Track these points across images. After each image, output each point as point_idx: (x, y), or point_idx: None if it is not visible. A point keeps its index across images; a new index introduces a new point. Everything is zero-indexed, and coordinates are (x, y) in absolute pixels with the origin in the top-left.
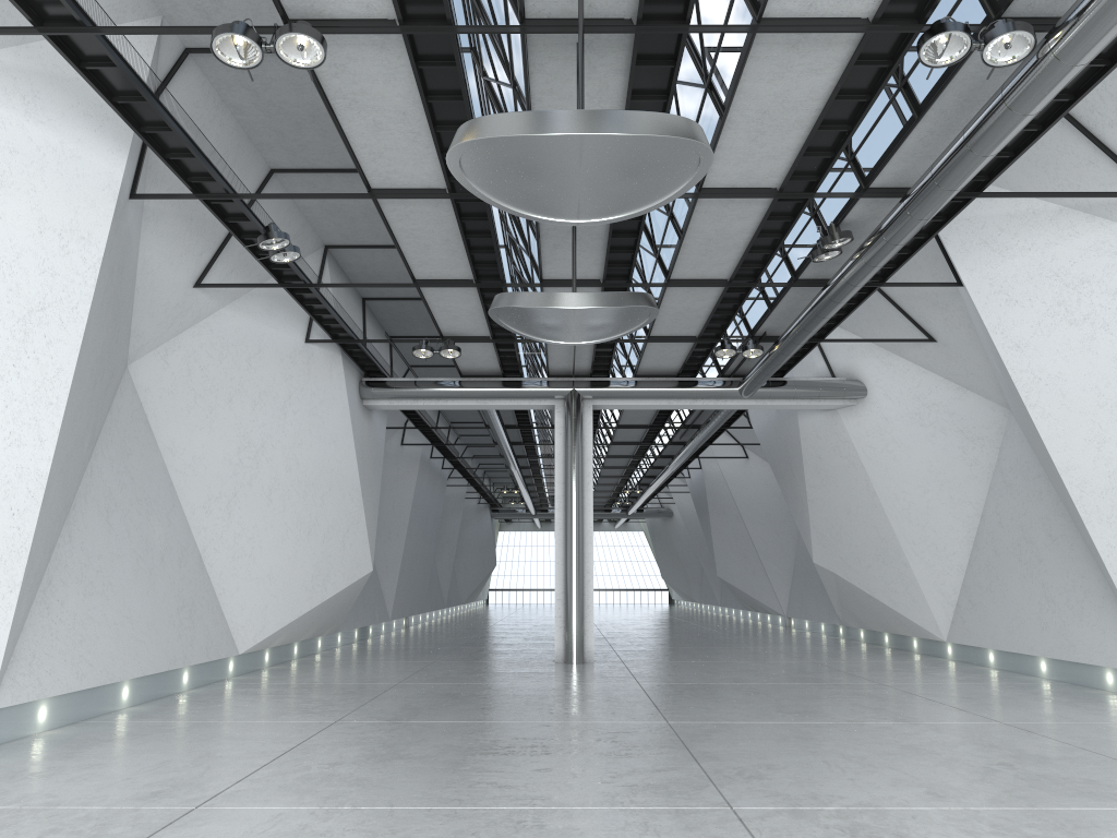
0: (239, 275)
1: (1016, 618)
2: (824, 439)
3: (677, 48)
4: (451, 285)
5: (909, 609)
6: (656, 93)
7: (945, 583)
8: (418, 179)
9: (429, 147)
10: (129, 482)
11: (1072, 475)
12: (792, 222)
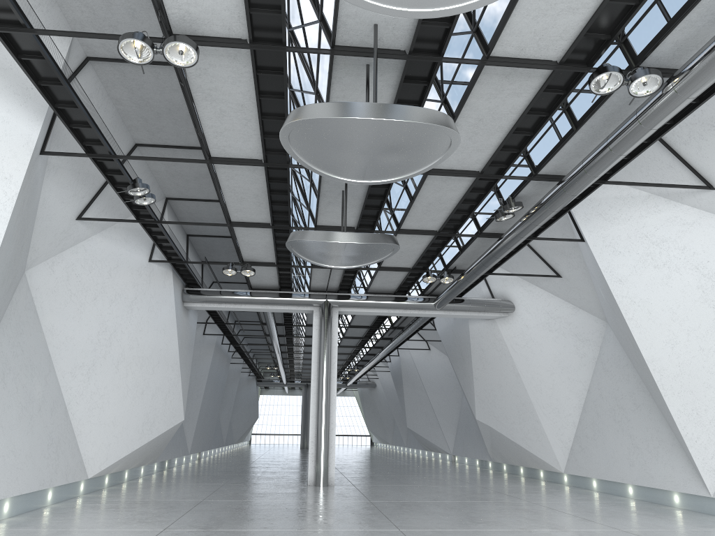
0: (107, 213)
1: (612, 458)
2: (485, 338)
3: (431, 73)
4: (255, 226)
5: (539, 451)
6: (412, 102)
7: (563, 434)
8: (244, 152)
9: (255, 130)
10: (20, 353)
11: (655, 364)
12: (485, 194)
